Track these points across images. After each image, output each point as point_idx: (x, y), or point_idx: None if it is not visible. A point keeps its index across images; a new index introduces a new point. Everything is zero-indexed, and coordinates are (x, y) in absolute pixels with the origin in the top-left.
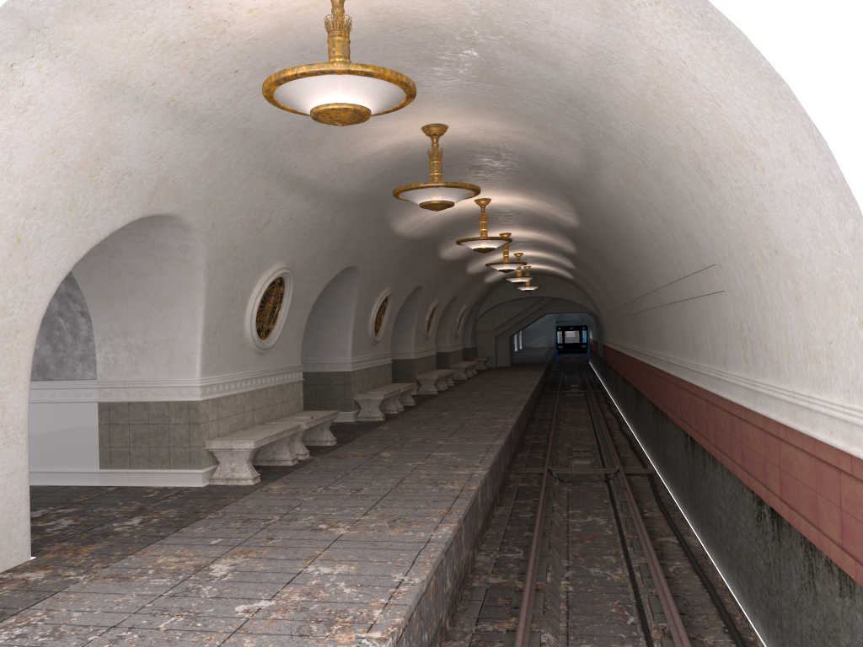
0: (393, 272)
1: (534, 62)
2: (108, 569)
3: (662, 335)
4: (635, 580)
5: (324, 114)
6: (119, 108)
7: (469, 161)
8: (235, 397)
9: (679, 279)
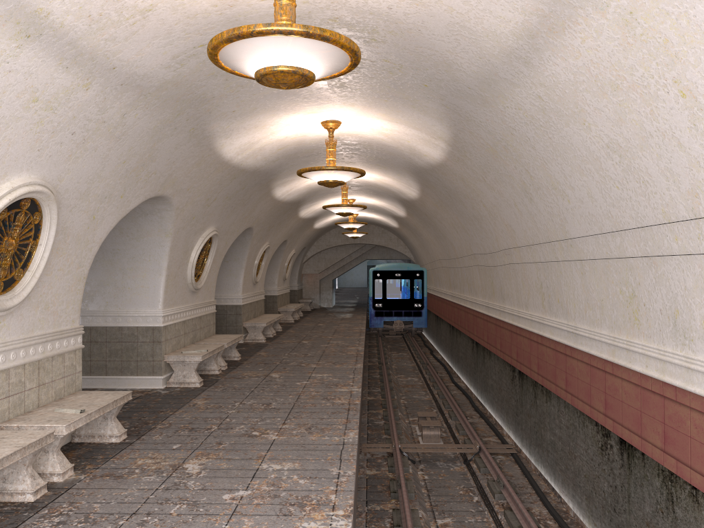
0: (219, 209)
1: None
2: None
3: (558, 297)
4: None
5: None
6: None
7: None
8: None
9: (665, 222)
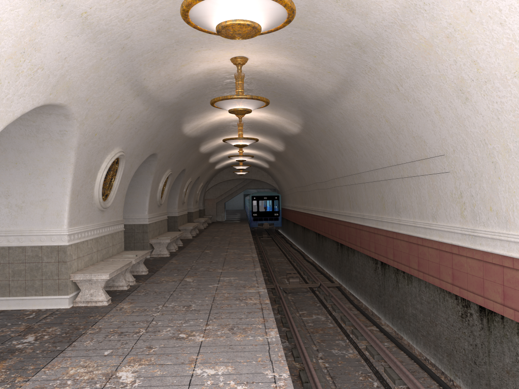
0: (174, 159)
1: (346, 12)
2: (30, 383)
3: (356, 201)
4: (366, 356)
5: (230, 27)
6: (47, 11)
7: (247, 85)
8: (87, 242)
9: (389, 166)
